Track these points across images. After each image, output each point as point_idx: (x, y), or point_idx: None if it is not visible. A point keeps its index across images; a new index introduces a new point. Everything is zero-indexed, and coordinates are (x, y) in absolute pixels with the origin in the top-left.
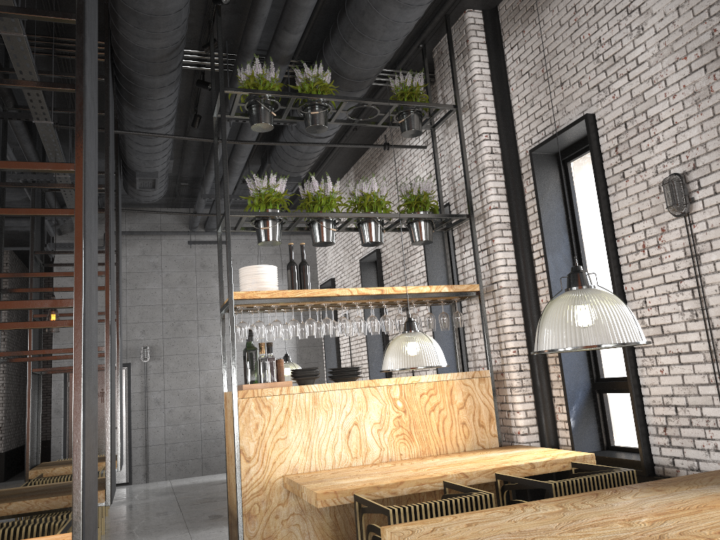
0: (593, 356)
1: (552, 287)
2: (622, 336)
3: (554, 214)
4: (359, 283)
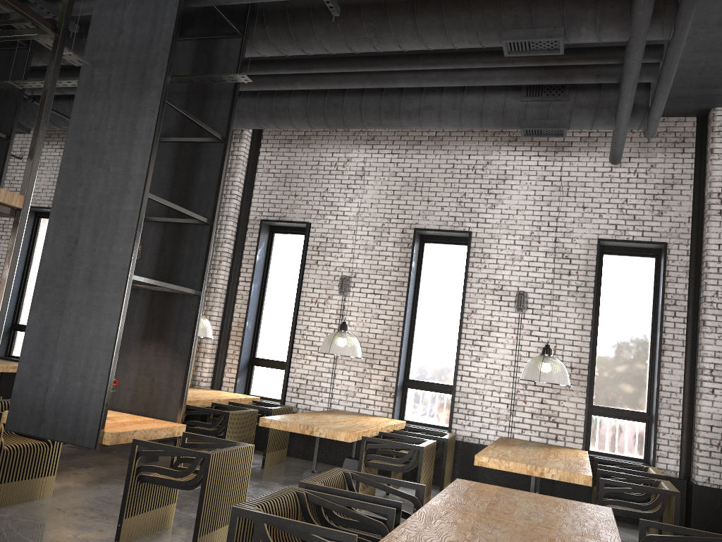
0: (255, 344)
1: (250, 301)
2: (359, 355)
3: (261, 260)
4: (11, 224)
